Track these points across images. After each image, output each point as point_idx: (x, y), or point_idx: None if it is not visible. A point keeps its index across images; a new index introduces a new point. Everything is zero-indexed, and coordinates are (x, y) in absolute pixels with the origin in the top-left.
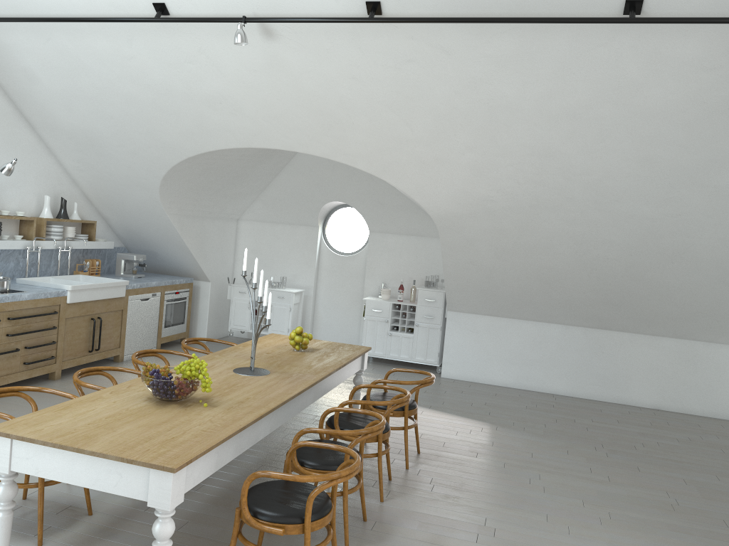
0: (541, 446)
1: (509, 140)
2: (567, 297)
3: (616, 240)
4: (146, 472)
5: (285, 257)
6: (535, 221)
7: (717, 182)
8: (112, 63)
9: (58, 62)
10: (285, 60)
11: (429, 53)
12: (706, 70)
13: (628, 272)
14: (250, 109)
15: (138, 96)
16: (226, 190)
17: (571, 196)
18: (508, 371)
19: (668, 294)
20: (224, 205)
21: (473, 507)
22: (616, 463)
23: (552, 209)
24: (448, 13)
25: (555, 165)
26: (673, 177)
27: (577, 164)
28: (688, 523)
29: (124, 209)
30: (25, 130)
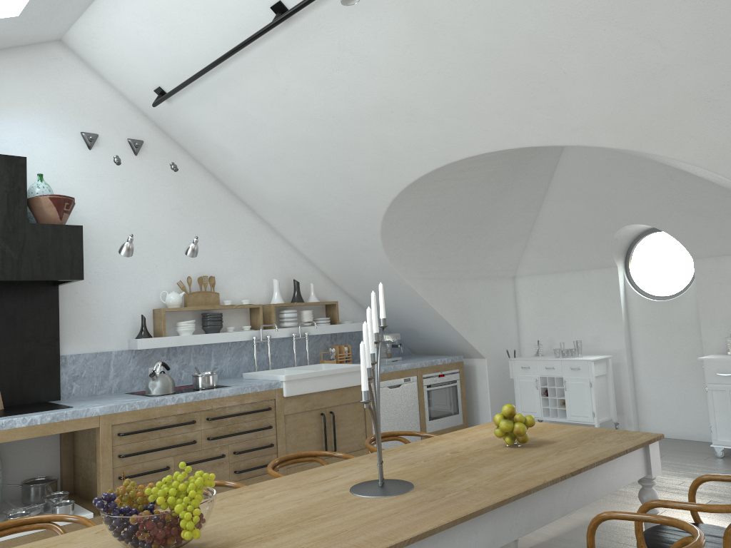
0: None
1: None
2: None
3: None
4: None
5: (579, 315)
6: None
7: None
8: (274, 106)
9: (234, 126)
10: (433, 11)
11: None
12: None
13: None
14: (426, 107)
15: (313, 137)
16: (476, 239)
17: None
18: None
19: None
20: (484, 260)
21: None
22: None
23: None
24: None
25: None
26: None
27: None
28: None
29: (363, 283)
30: (245, 214)
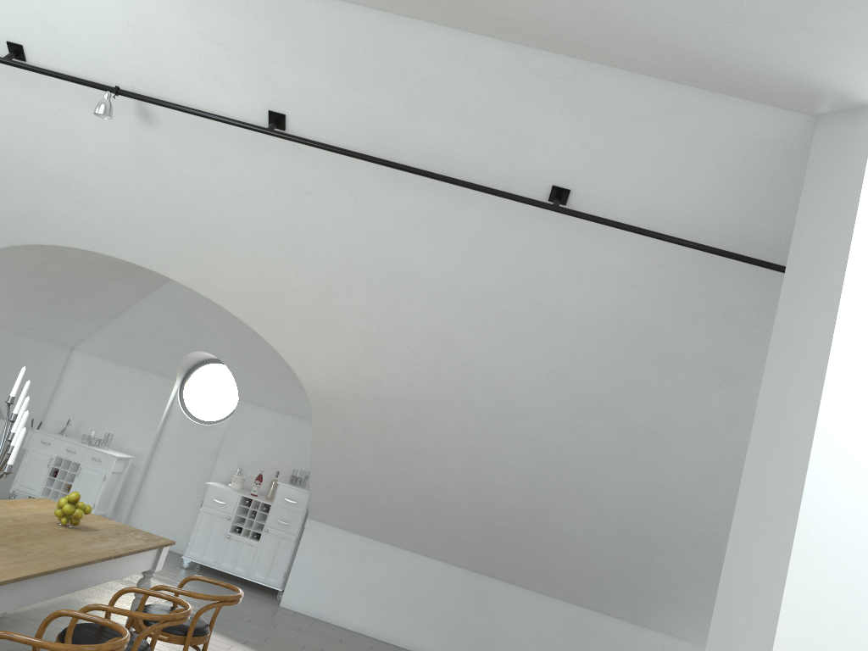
0: None
1: (409, 315)
2: (453, 527)
3: (515, 465)
4: None
5: (121, 409)
6: (427, 422)
7: (630, 417)
8: None
9: None
10: (160, 153)
11: (333, 190)
12: (627, 285)
13: (525, 508)
14: (104, 203)
15: None
16: (62, 304)
17: (471, 400)
18: (366, 612)
19: (567, 545)
20: (56, 324)
21: None
22: None
23: (448, 411)
24: (360, 149)
25: (458, 357)
26: (584, 401)
27: (482, 362)
28: None
29: None
30: None
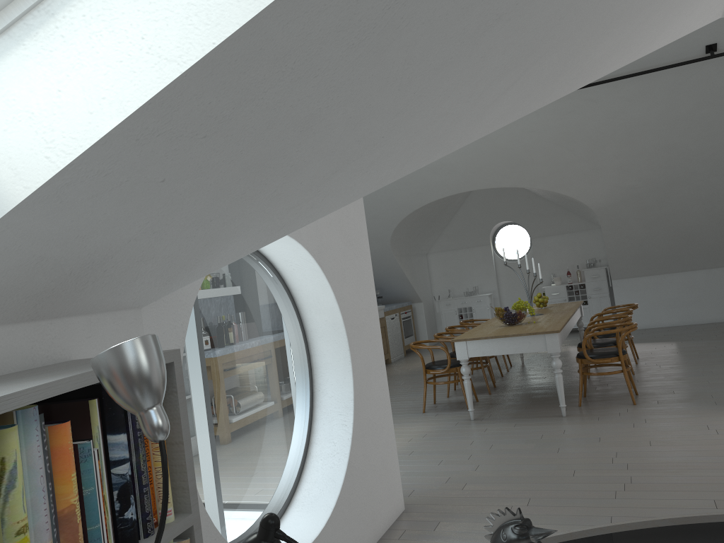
0: (719, 343)
1: (643, 144)
2: (705, 246)
3: None
4: (542, 337)
5: (469, 273)
6: (670, 194)
7: None
8: None
9: None
10: None
11: (582, 104)
12: None
13: None
14: (461, 168)
15: None
16: (425, 231)
17: (693, 171)
18: (671, 314)
19: None
20: (422, 243)
21: (692, 367)
22: None
23: (681, 183)
24: None
25: (678, 153)
26: None
27: (694, 148)
28: None
29: None
30: None
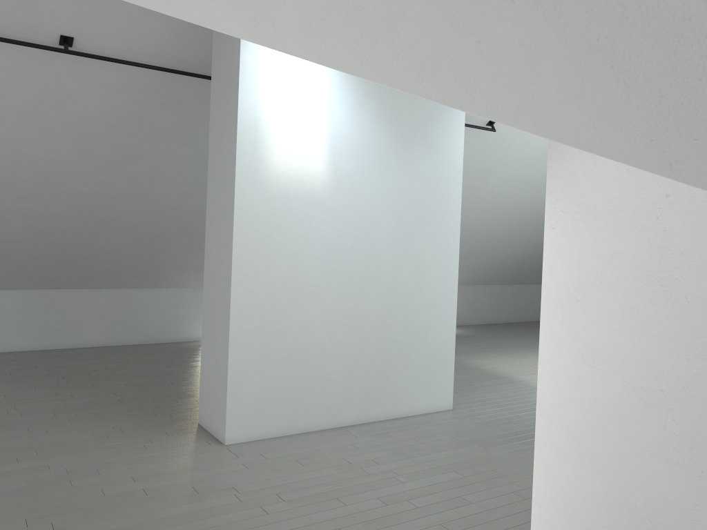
0: (11, 389)
1: None
2: (21, 264)
3: (61, 213)
4: None
5: None
6: None
7: (134, 169)
8: None
9: None
10: None
11: None
12: (121, 92)
13: (73, 239)
14: None
15: None
16: None
17: (21, 178)
18: None
19: (105, 254)
20: None
21: None
22: (76, 386)
23: (4, 188)
24: None
25: (6, 152)
26: (103, 165)
27: (26, 152)
28: (130, 406)
29: None
30: None
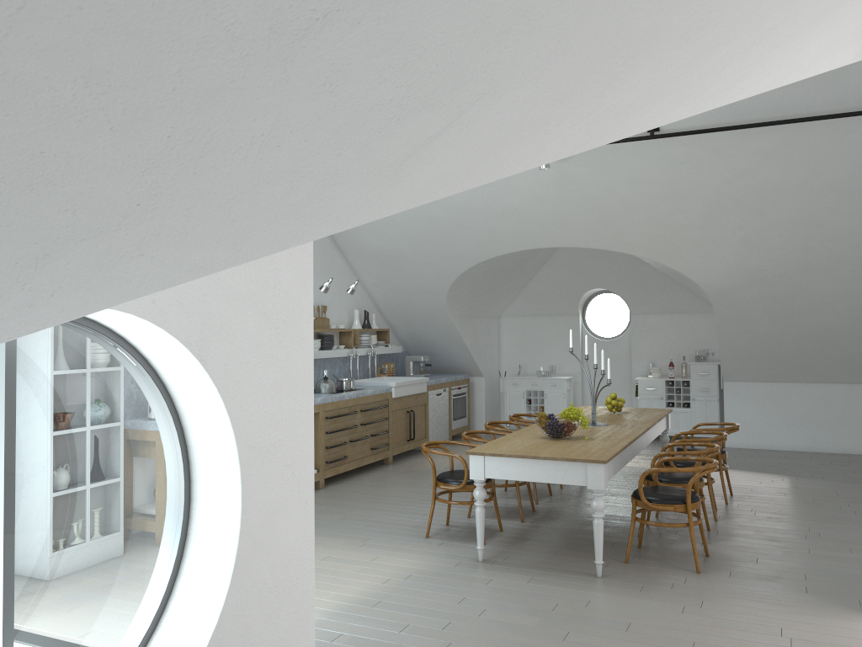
0: (844, 488)
1: (776, 215)
2: (848, 354)
3: None
4: (583, 466)
5: (548, 347)
6: (807, 284)
7: None
8: None
9: None
10: (573, 174)
11: (700, 154)
12: None
13: None
14: (539, 217)
15: (441, 217)
16: (496, 289)
17: (840, 257)
18: (795, 435)
19: None
20: (491, 304)
21: (795, 522)
22: None
23: (823, 271)
24: (716, 123)
25: (822, 232)
26: None
27: (843, 229)
28: None
29: (411, 315)
30: (338, 256)
